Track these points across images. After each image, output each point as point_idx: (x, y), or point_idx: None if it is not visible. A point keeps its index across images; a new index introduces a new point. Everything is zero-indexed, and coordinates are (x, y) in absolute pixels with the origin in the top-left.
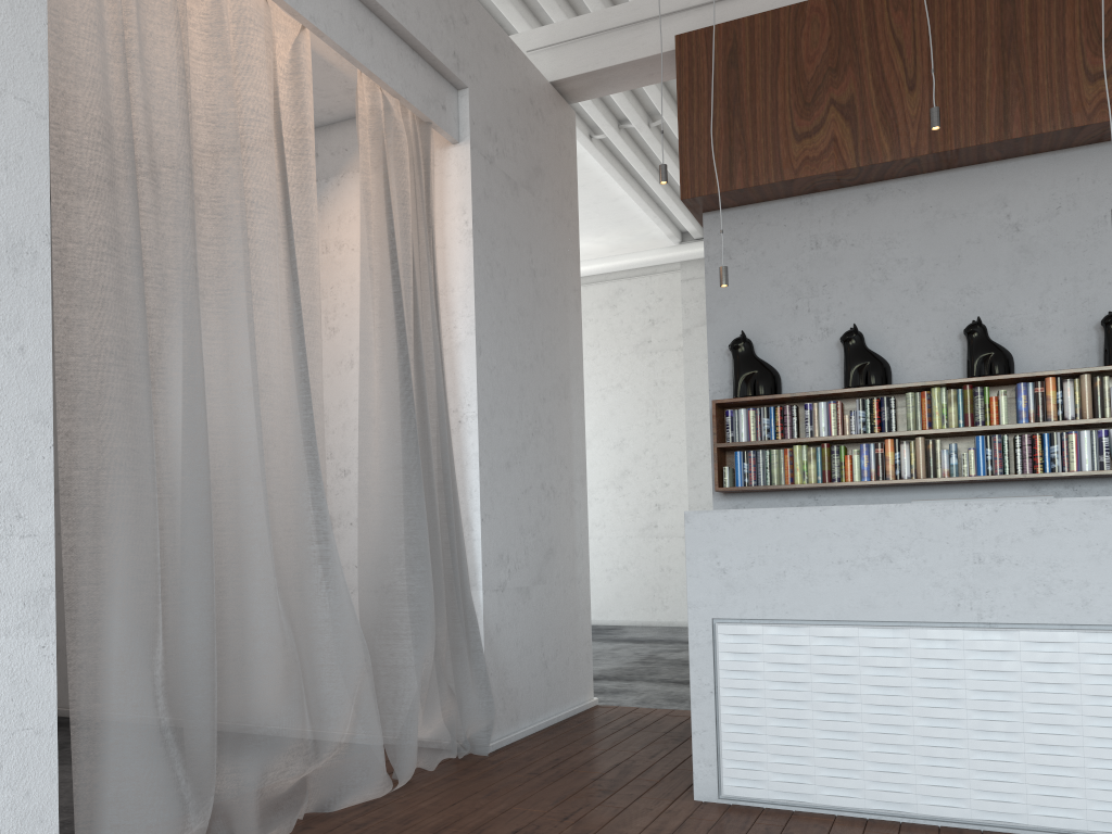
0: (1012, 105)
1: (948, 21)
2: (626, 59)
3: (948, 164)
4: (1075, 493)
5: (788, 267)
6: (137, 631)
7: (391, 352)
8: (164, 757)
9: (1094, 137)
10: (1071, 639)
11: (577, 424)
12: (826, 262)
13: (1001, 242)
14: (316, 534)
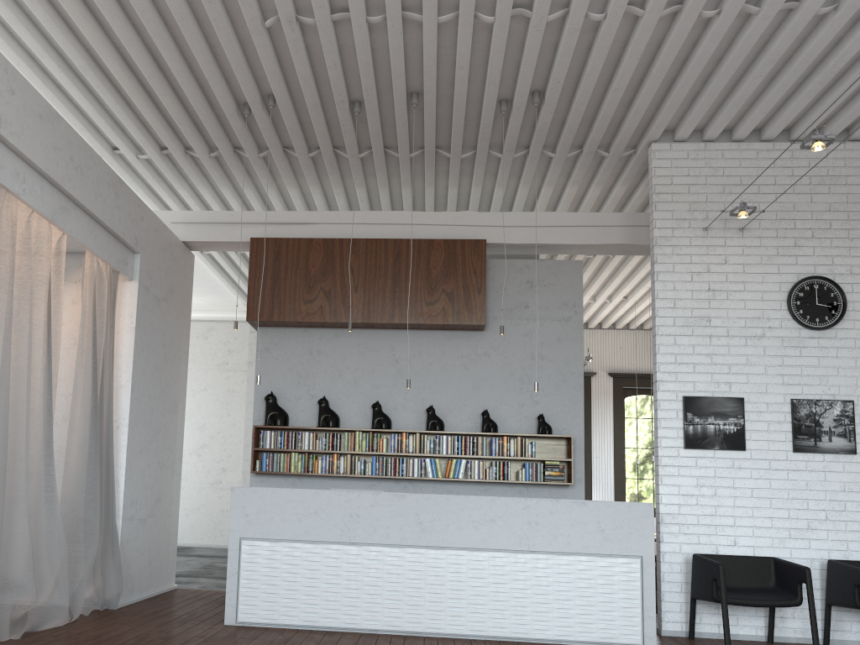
0: (396, 308)
1: (373, 264)
2: (224, 239)
3: (370, 327)
4: (412, 486)
5: (297, 361)
6: None
7: (88, 392)
8: None
9: (428, 327)
10: (381, 549)
11: (180, 427)
12: (315, 362)
13: (390, 366)
14: (47, 487)
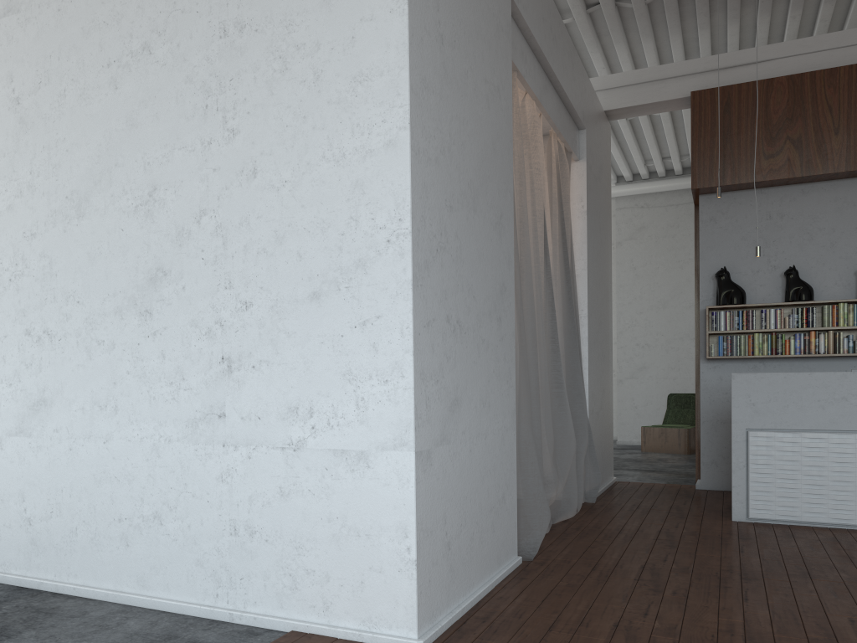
0: None
1: None
2: (653, 100)
3: (853, 175)
4: None
5: (752, 229)
6: (529, 429)
7: (561, 284)
8: (543, 486)
9: None
10: None
11: (610, 315)
12: (775, 227)
13: None
14: (555, 384)
